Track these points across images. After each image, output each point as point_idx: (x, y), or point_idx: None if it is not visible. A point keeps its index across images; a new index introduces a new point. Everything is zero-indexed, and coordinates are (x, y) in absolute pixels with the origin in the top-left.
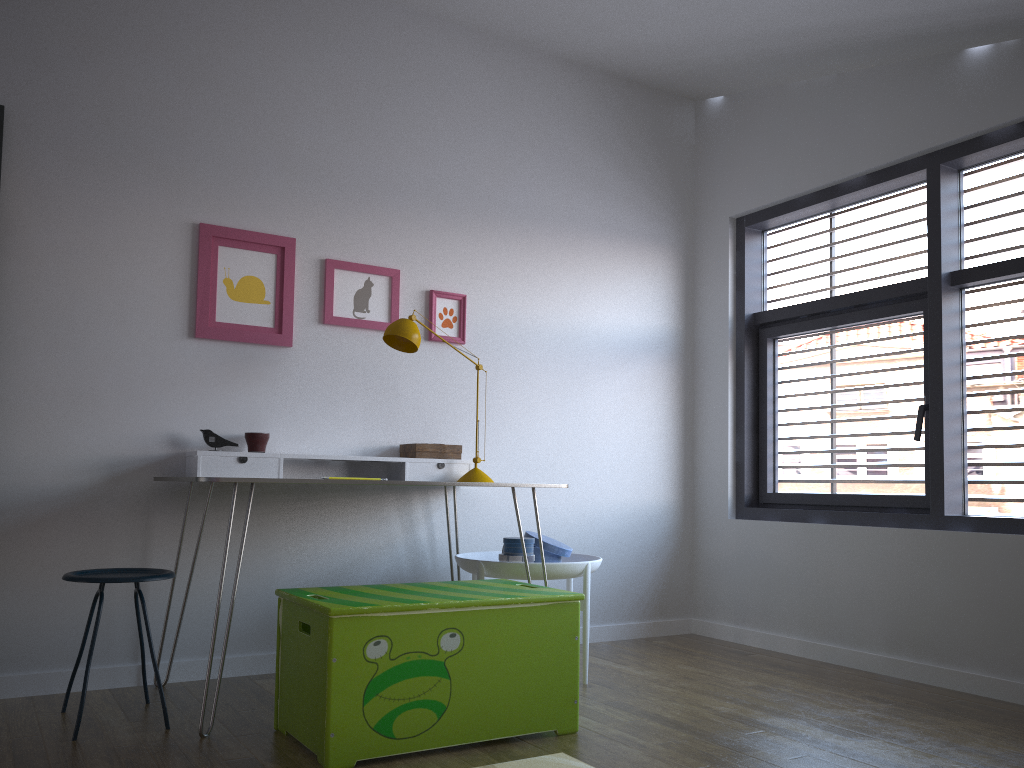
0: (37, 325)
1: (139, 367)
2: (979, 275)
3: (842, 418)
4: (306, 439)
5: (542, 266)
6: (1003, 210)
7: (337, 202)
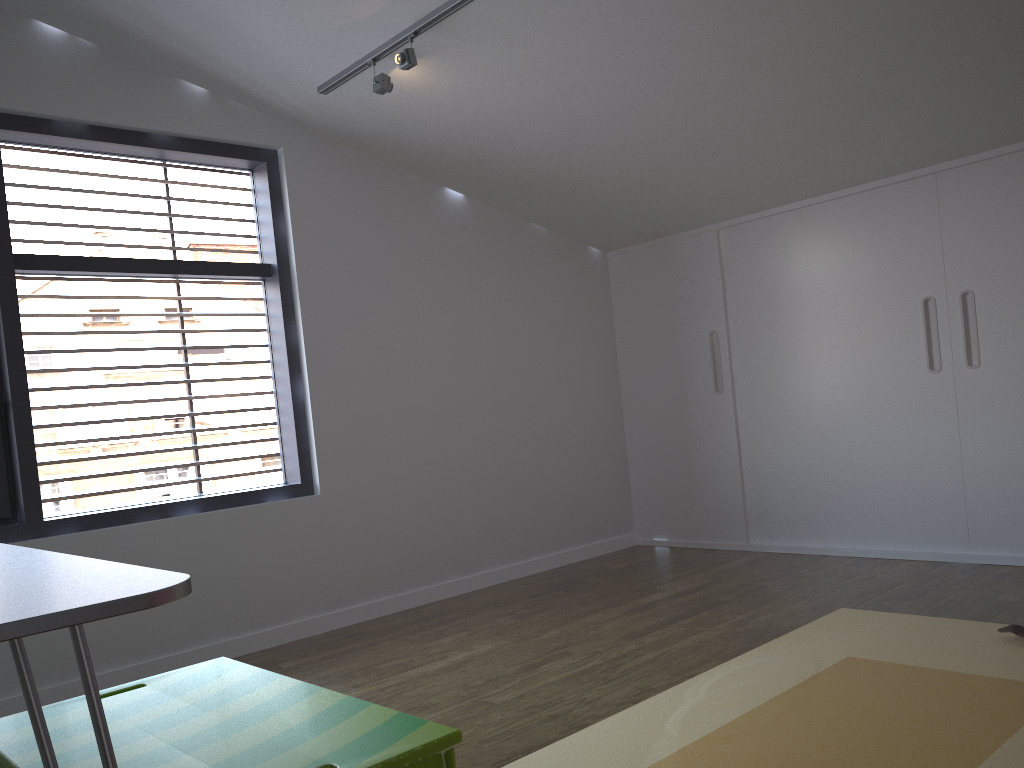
0: None
1: None
2: (46, 264)
3: None
4: None
5: None
6: (51, 202)
7: None
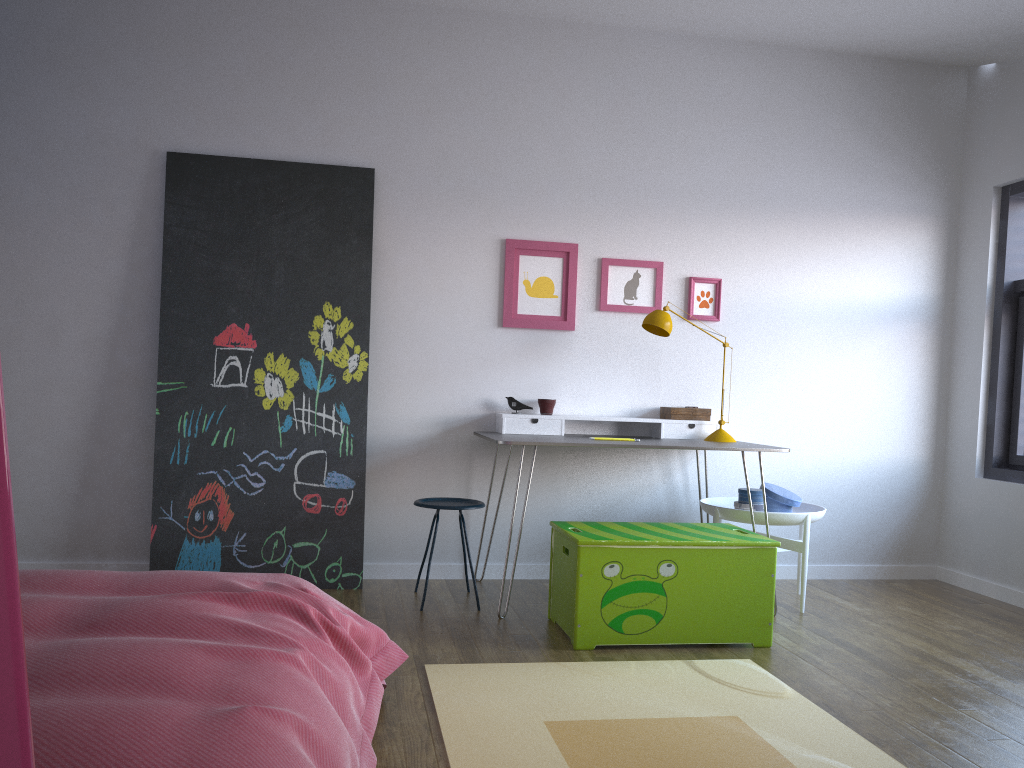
0: (397, 323)
1: (463, 351)
2: None
3: None
4: (584, 402)
5: (795, 247)
6: None
7: (612, 210)
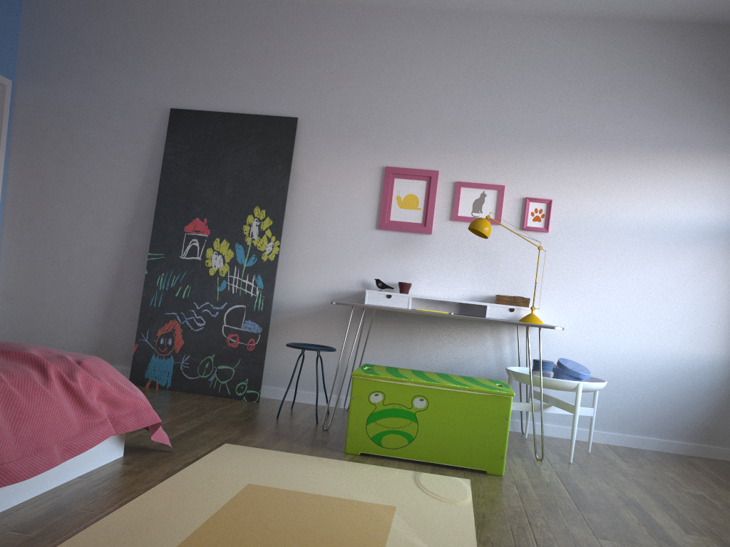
0: (305, 223)
1: (350, 245)
2: None
3: None
4: (436, 288)
5: (619, 176)
6: None
7: (467, 146)
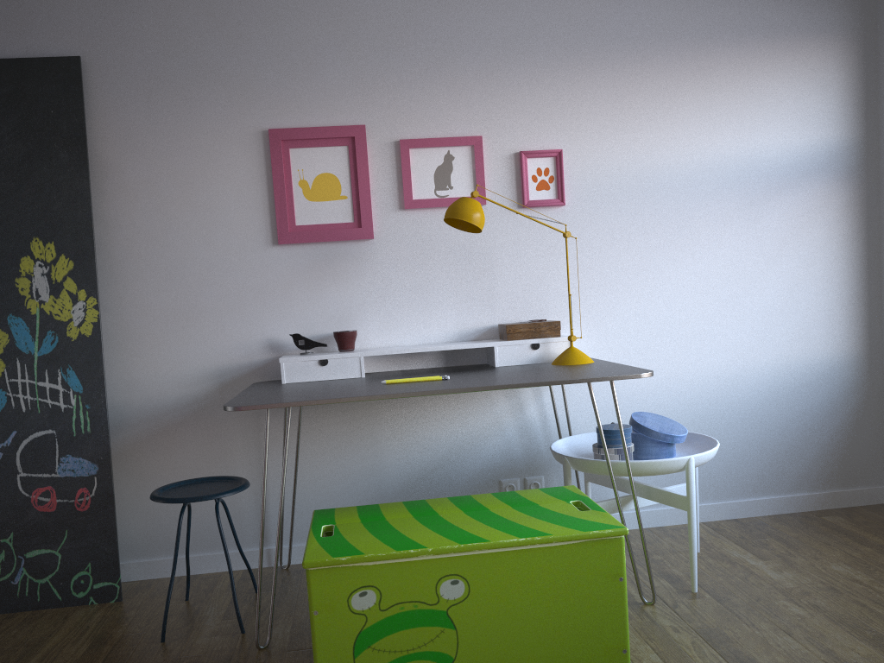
0: (140, 255)
1: (232, 281)
2: None
3: None
4: (399, 329)
5: (658, 97)
6: None
7: (406, 75)
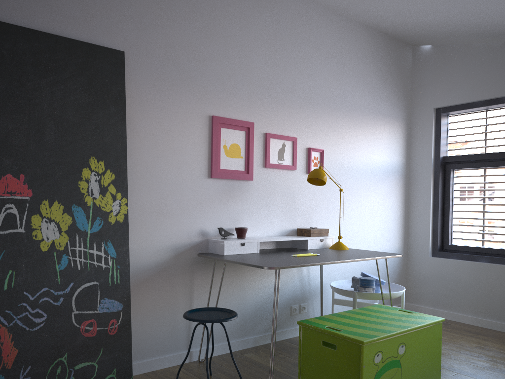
0: (141, 175)
1: (187, 195)
2: None
3: (493, 211)
4: (258, 228)
5: (352, 133)
6: None
7: (270, 102)
